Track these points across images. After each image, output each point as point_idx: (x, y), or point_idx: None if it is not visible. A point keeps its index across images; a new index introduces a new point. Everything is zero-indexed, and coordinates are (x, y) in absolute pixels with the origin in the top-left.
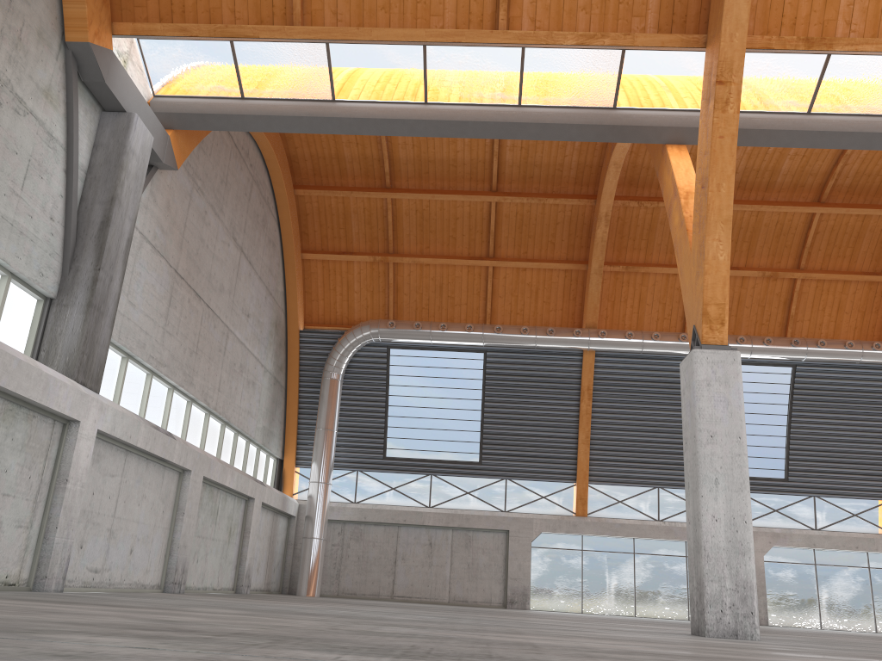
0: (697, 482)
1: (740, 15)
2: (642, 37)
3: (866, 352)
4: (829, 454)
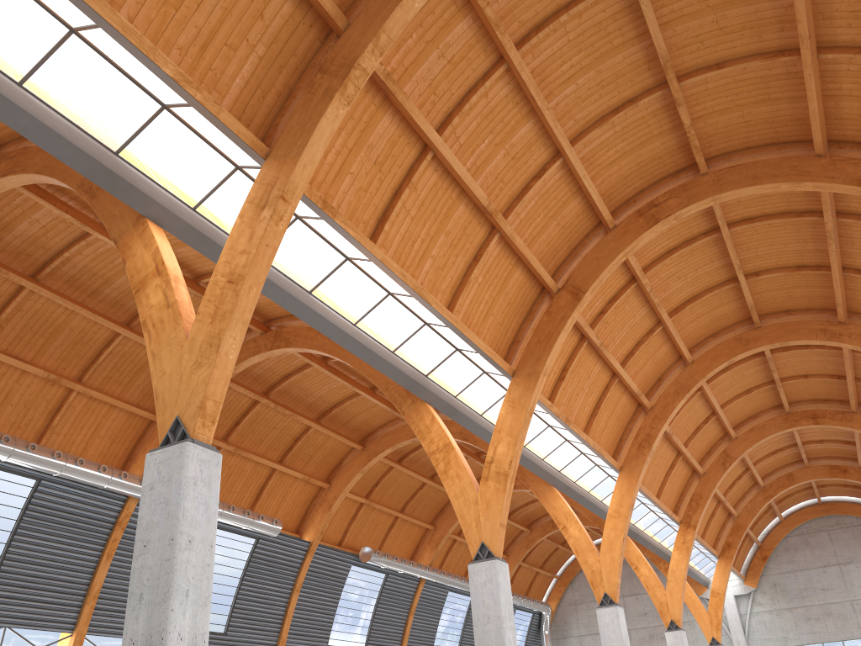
0: (167, 593)
1: (316, 155)
2: (227, 115)
3: (115, 479)
4: (37, 580)
